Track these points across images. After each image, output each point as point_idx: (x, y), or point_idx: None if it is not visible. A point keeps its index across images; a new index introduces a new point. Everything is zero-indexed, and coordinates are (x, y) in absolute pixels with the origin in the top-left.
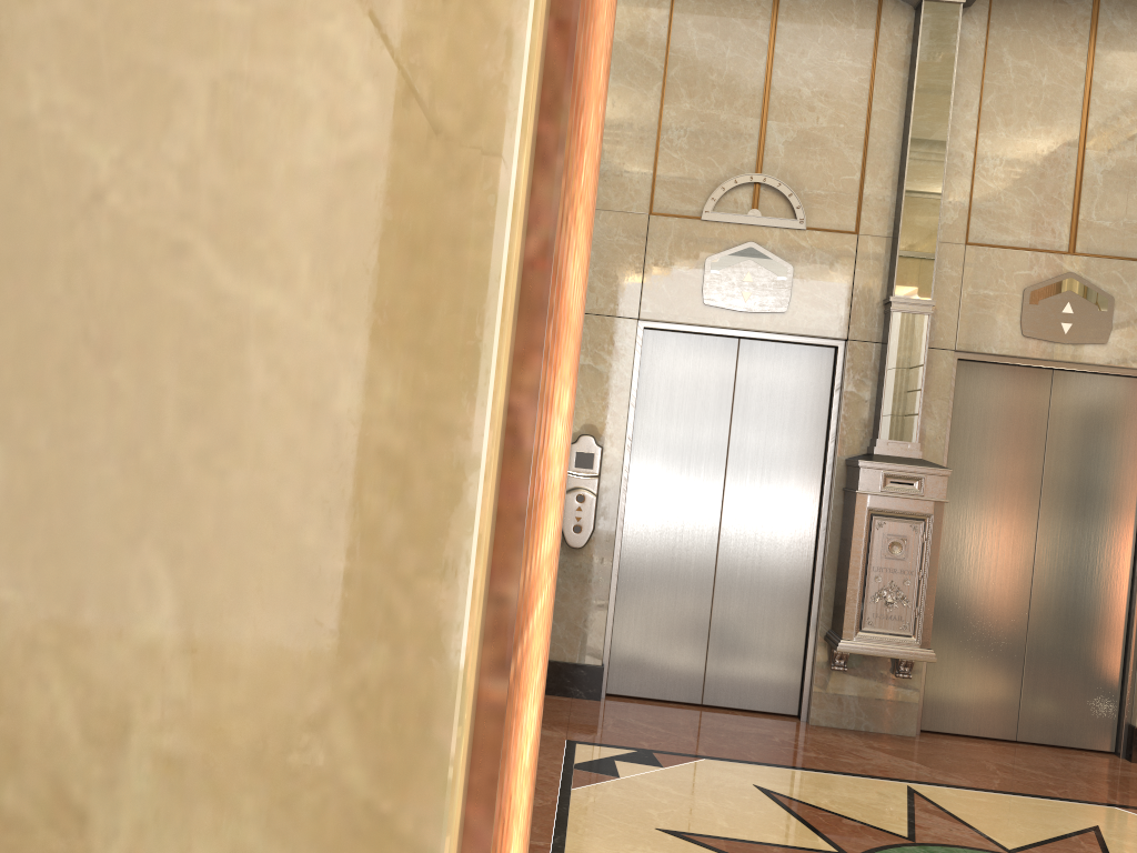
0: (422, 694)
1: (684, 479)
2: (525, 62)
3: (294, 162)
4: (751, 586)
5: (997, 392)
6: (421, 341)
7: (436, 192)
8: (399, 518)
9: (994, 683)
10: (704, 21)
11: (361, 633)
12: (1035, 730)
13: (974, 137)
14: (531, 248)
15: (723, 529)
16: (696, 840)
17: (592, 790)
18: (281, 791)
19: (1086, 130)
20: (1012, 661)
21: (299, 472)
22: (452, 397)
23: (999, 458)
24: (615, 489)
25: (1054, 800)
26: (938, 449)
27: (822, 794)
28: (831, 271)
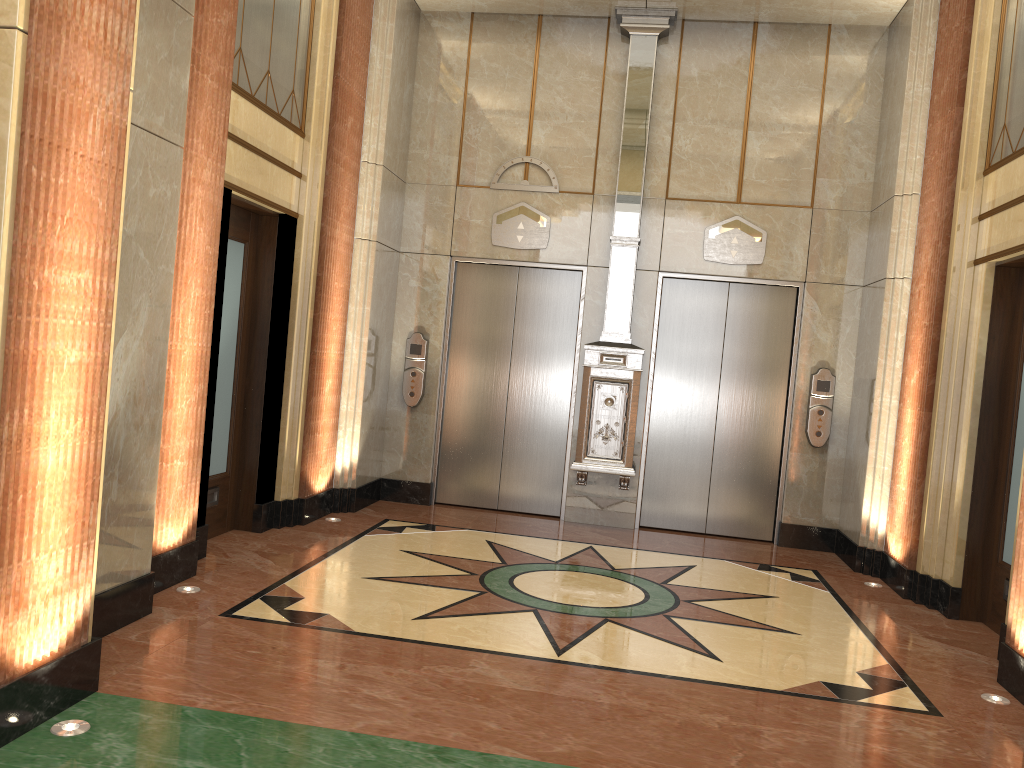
0: None
1: (484, 361)
2: (3, 214)
3: None
4: (528, 432)
5: (691, 299)
6: None
7: None
8: None
9: (690, 495)
10: (491, 55)
11: None
12: (718, 526)
13: (671, 125)
14: (14, 242)
15: (510, 394)
16: (418, 554)
17: (378, 536)
18: None
19: (748, 118)
20: (702, 480)
21: None
22: None
23: (693, 343)
24: (437, 368)
25: (685, 555)
26: (648, 337)
27: (526, 545)
28: (575, 220)
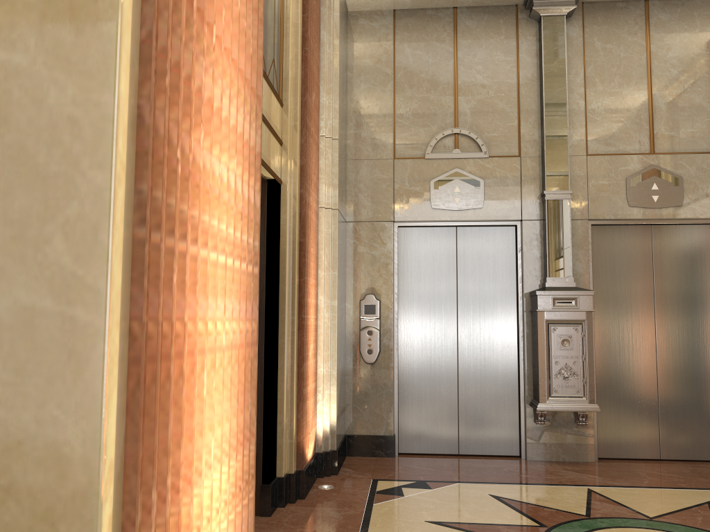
0: (93, 221)
1: (432, 315)
2: None
3: (26, 0)
4: (481, 377)
5: (618, 242)
6: (83, 68)
7: (86, 5)
8: (79, 145)
9: (641, 423)
10: (414, 44)
11: (65, 197)
12: (671, 451)
13: (583, 91)
14: (142, 35)
15: (459, 343)
16: (450, 525)
17: (386, 504)
18: (34, 272)
19: (651, 80)
20: (650, 408)
21: (35, 131)
22: (98, 90)
23: (625, 282)
24: (390, 325)
25: (683, 489)
26: (586, 280)
27: (532, 496)
28: (506, 180)
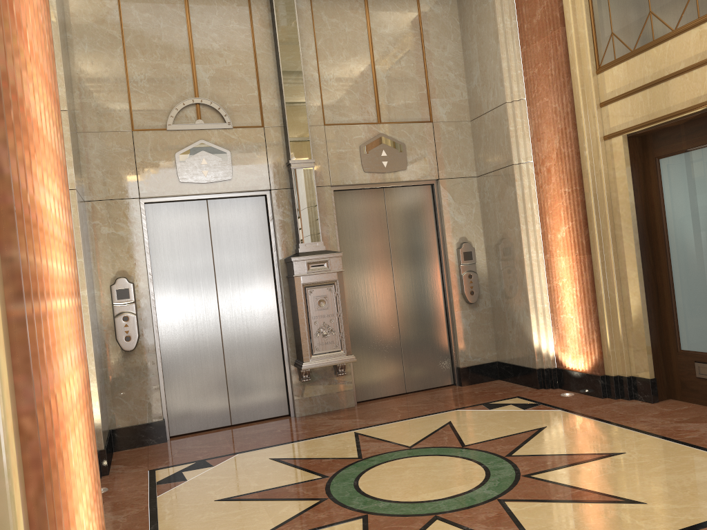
0: None
1: (191, 292)
2: None
3: None
4: (246, 347)
5: (358, 205)
6: None
7: None
8: None
9: (389, 365)
10: (142, 6)
11: None
12: (414, 384)
13: (316, 64)
14: None
15: (222, 316)
16: (240, 498)
17: (171, 493)
18: None
19: (373, 55)
20: (395, 350)
21: None
22: None
23: (366, 241)
24: (148, 307)
25: (428, 415)
26: (334, 243)
27: (309, 451)
28: (253, 151)
